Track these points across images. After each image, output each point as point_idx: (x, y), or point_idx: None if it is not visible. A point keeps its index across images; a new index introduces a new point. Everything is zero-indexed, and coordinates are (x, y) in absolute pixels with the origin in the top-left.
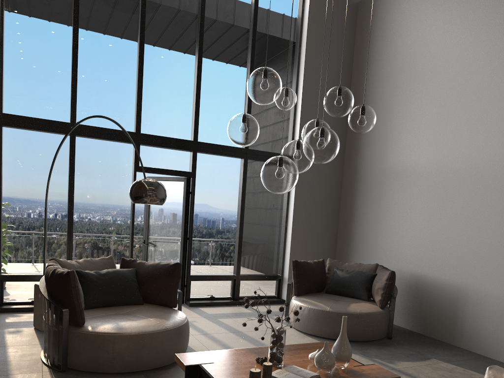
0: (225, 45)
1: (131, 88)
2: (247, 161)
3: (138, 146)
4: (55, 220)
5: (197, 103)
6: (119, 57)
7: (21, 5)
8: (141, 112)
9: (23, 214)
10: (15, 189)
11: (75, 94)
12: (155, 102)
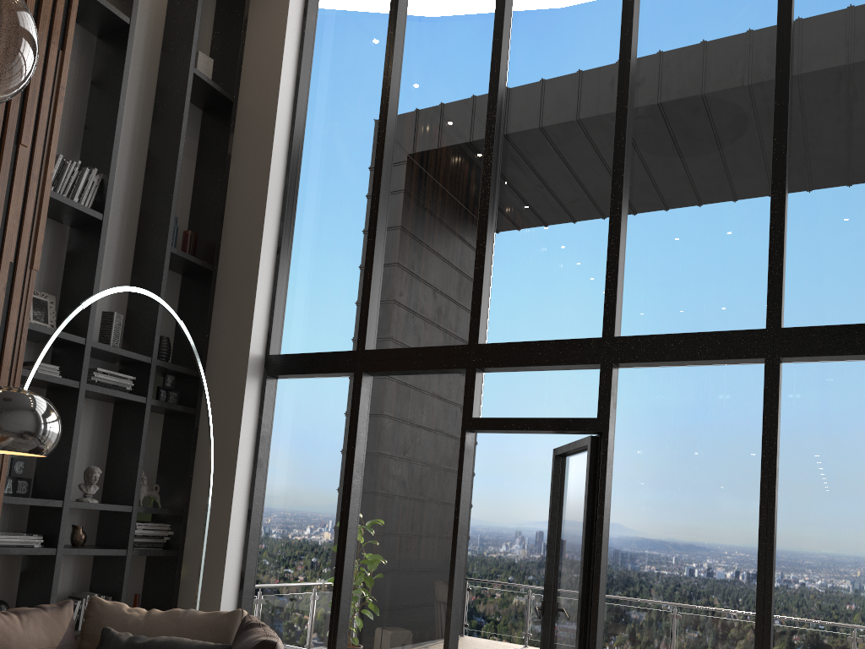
0: (701, 80)
1: (473, 256)
2: (779, 366)
3: (471, 374)
4: (328, 540)
5: (613, 242)
6: (454, 204)
7: (317, 180)
8: (480, 299)
9: (285, 529)
10: (280, 483)
11: (366, 297)
12: (522, 271)
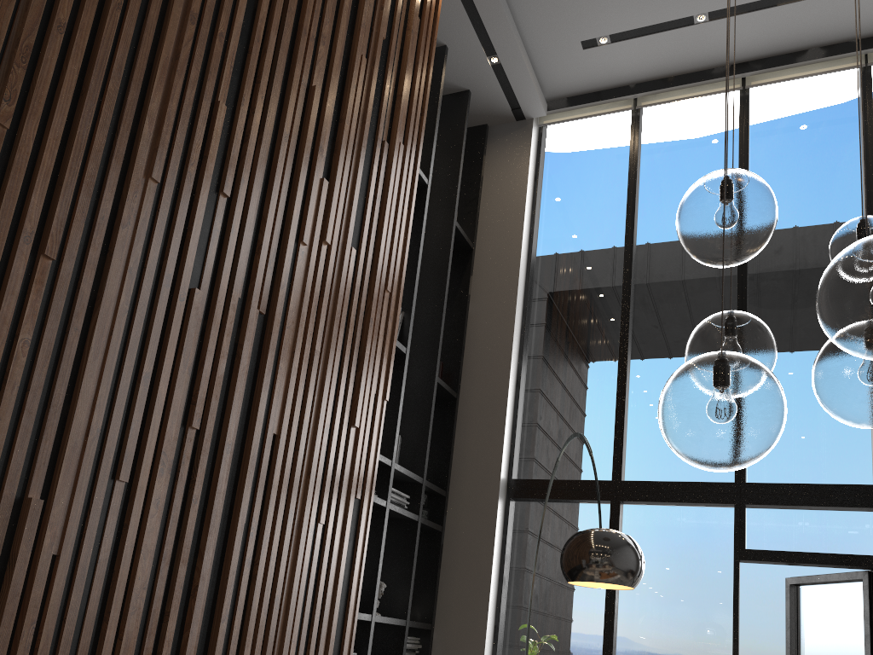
0: None
1: None
2: None
3: (741, 509)
4: None
5: None
6: None
7: (551, 323)
8: None
9: (532, 645)
10: (523, 601)
11: (620, 432)
12: None
